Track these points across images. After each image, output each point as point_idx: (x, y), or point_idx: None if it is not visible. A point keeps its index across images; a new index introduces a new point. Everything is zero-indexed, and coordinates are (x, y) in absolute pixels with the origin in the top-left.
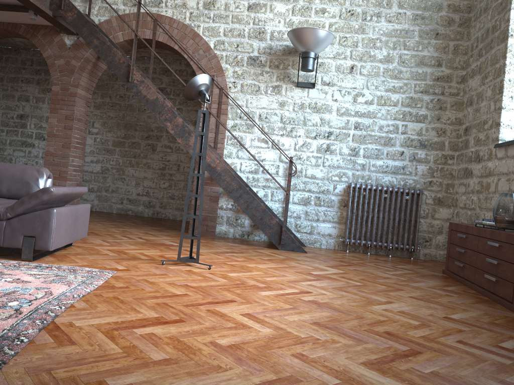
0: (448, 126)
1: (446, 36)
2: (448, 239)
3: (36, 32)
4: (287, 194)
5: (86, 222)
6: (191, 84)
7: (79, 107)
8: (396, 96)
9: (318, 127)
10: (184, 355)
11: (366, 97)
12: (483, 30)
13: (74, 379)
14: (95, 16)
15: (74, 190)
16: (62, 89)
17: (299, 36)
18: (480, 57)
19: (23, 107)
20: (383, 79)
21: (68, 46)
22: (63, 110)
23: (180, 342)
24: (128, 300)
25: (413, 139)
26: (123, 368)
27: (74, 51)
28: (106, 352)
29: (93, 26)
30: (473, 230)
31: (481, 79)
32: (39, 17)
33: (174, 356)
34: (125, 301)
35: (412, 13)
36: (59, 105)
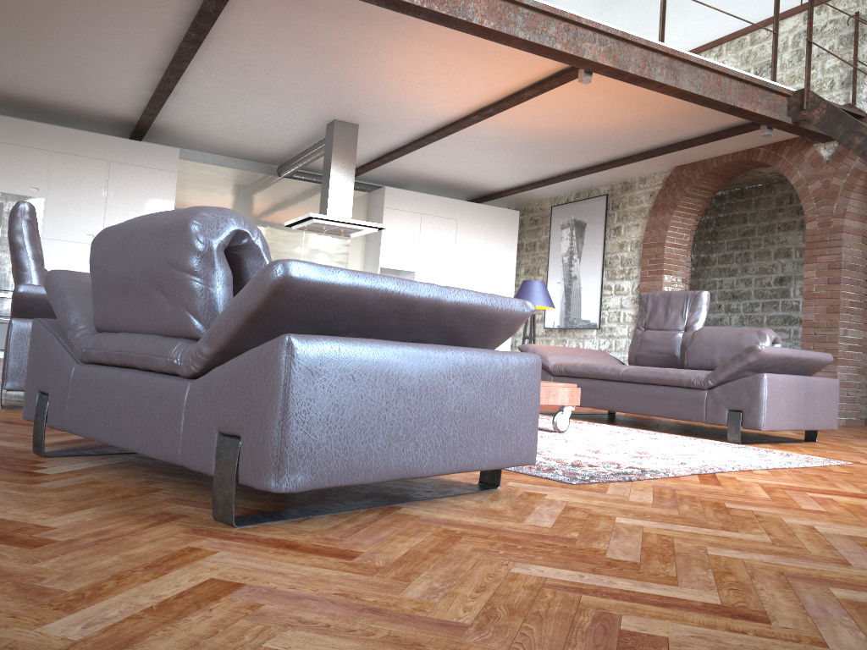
0: None
1: None
2: None
3: (778, 152)
4: None
5: (832, 405)
6: None
7: (849, 247)
8: None
9: None
10: (851, 514)
11: None
12: None
13: (692, 497)
14: (863, 103)
15: (802, 354)
16: (821, 225)
17: None
18: None
19: (782, 266)
20: None
21: (825, 159)
22: (824, 256)
23: (861, 509)
24: (833, 479)
25: None
26: (754, 503)
27: (834, 165)
28: (748, 494)
29: (852, 119)
30: None
31: None
32: (779, 130)
33: (835, 512)
34: (828, 479)
35: None
36: (818, 249)
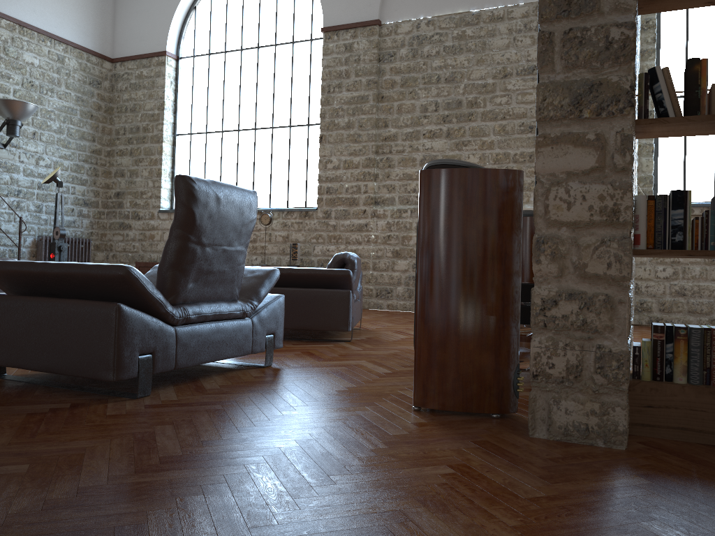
0: (100, 189)
1: (97, 119)
2: None
3: None
4: (20, 250)
5: None
6: (56, 174)
7: None
8: (67, 162)
9: (9, 185)
10: None
11: (46, 161)
12: (132, 125)
13: None
14: None
15: None
16: None
17: (15, 107)
18: (130, 144)
19: None
20: (57, 147)
21: None
22: None
23: None
24: None
25: (79, 199)
26: None
27: None
28: None
29: None
30: None
31: (134, 161)
32: None
33: None
34: None
35: (75, 94)
36: None
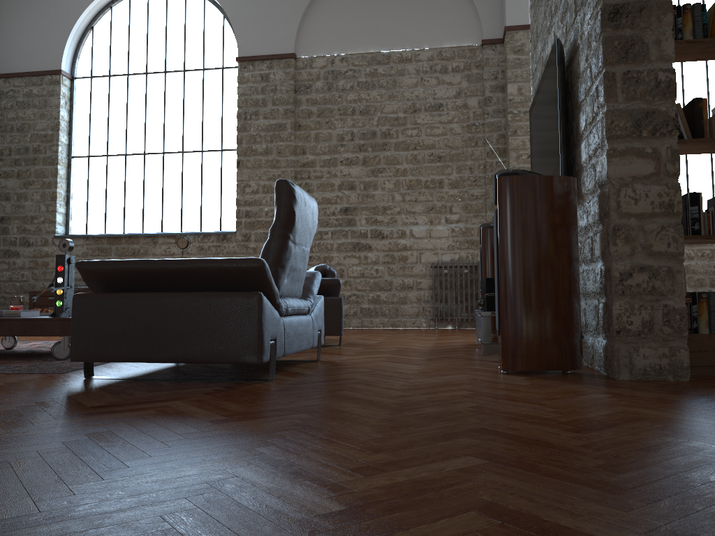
0: None
1: None
2: (30, 303)
3: None
4: None
5: None
6: None
7: None
8: None
9: None
10: None
11: None
12: (20, 146)
13: None
14: None
15: None
16: None
17: None
18: (18, 166)
19: None
20: None
21: None
22: None
23: None
24: None
25: None
26: None
27: None
28: None
29: None
30: None
31: (23, 184)
32: None
33: None
34: None
35: None
36: None
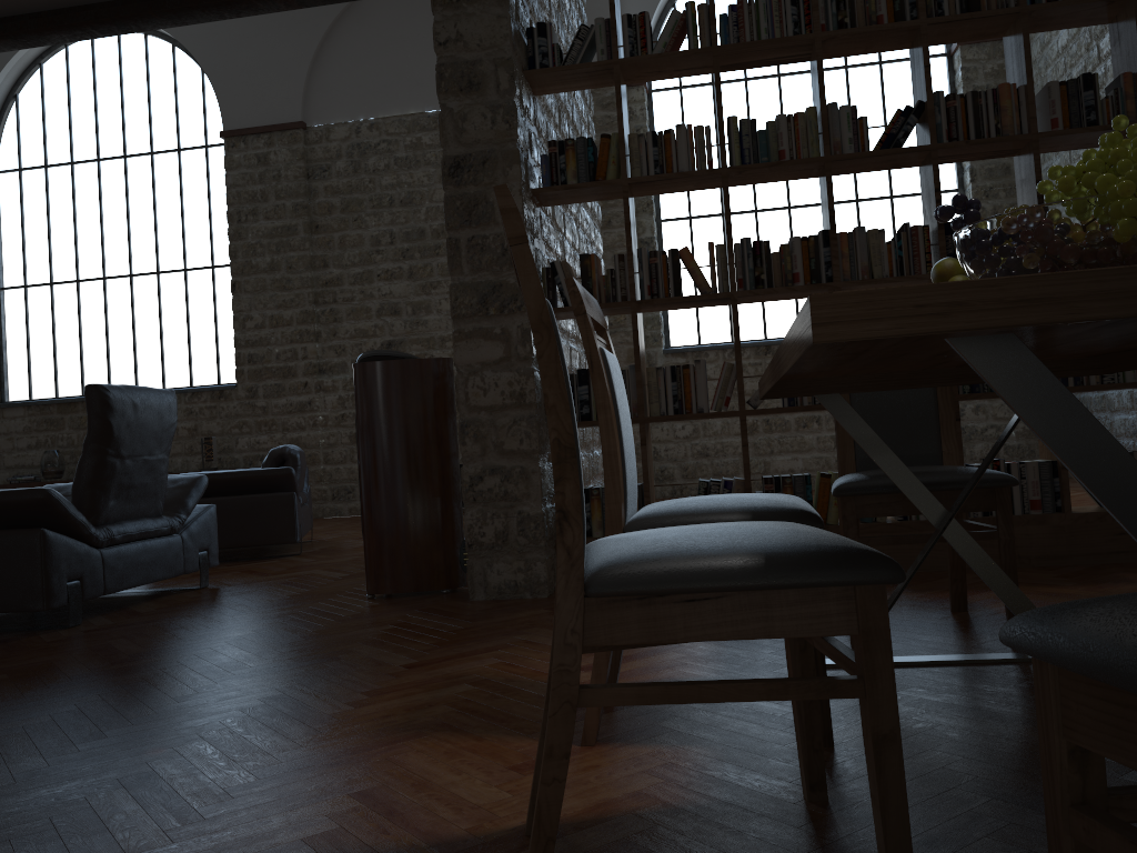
0: None
1: None
2: None
3: None
4: None
5: None
6: None
7: None
8: None
9: None
10: None
11: None
12: None
13: None
14: None
15: None
16: None
17: None
18: None
19: None
20: None
21: None
22: None
23: None
24: None
25: None
26: None
27: None
28: None
29: None
30: (7, 487)
31: None
32: None
33: None
34: None
35: None
36: None
